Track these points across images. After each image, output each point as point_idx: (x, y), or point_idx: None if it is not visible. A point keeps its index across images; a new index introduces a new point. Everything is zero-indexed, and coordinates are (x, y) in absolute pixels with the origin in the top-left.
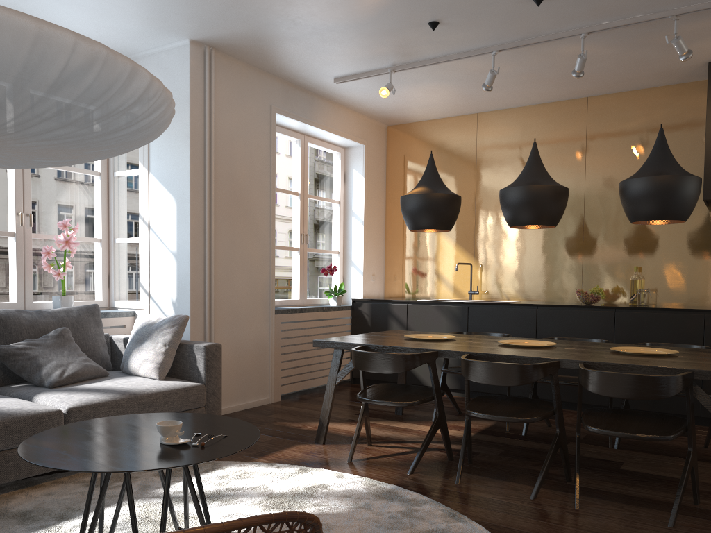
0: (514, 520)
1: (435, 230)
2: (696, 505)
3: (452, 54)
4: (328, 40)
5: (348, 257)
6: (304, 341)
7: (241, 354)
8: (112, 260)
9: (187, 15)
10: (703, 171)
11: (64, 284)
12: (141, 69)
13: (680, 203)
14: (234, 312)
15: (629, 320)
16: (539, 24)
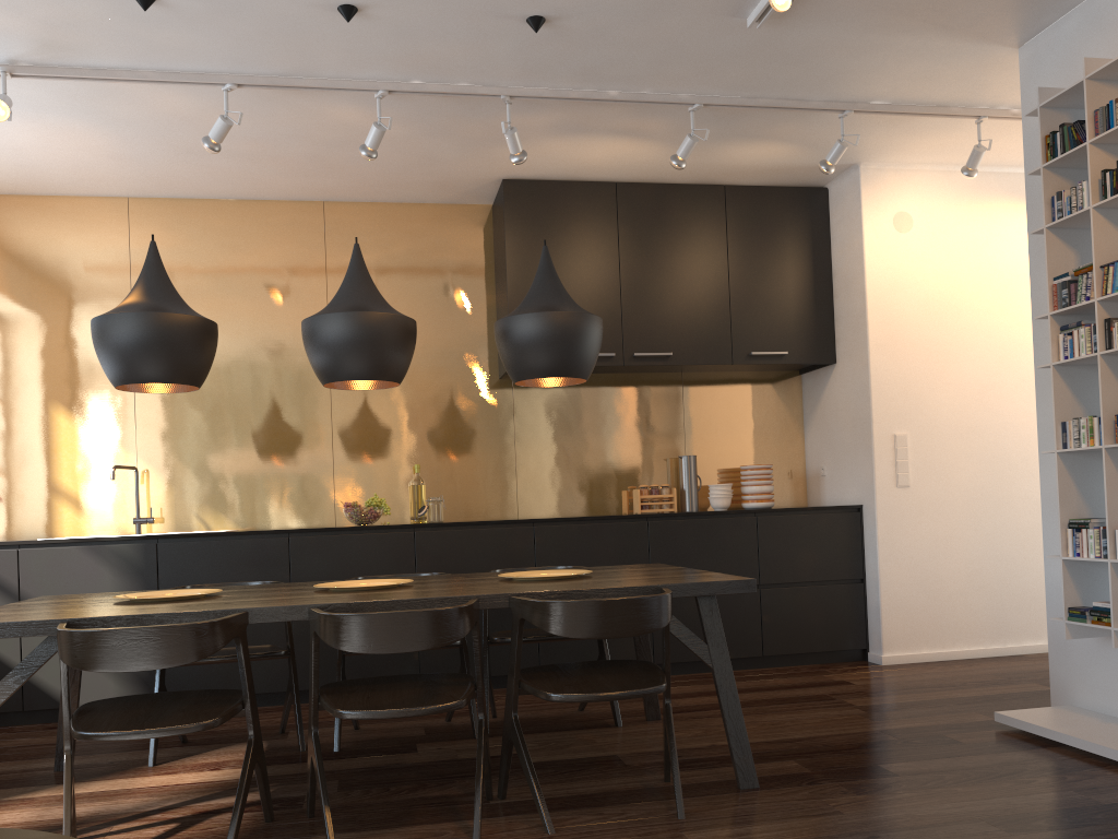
0: None
1: (157, 389)
2: (669, 783)
3: (146, 70)
4: None
5: None
6: None
7: None
8: None
9: None
10: (491, 329)
11: None
12: None
13: (589, 354)
14: None
15: (436, 543)
16: (324, 56)
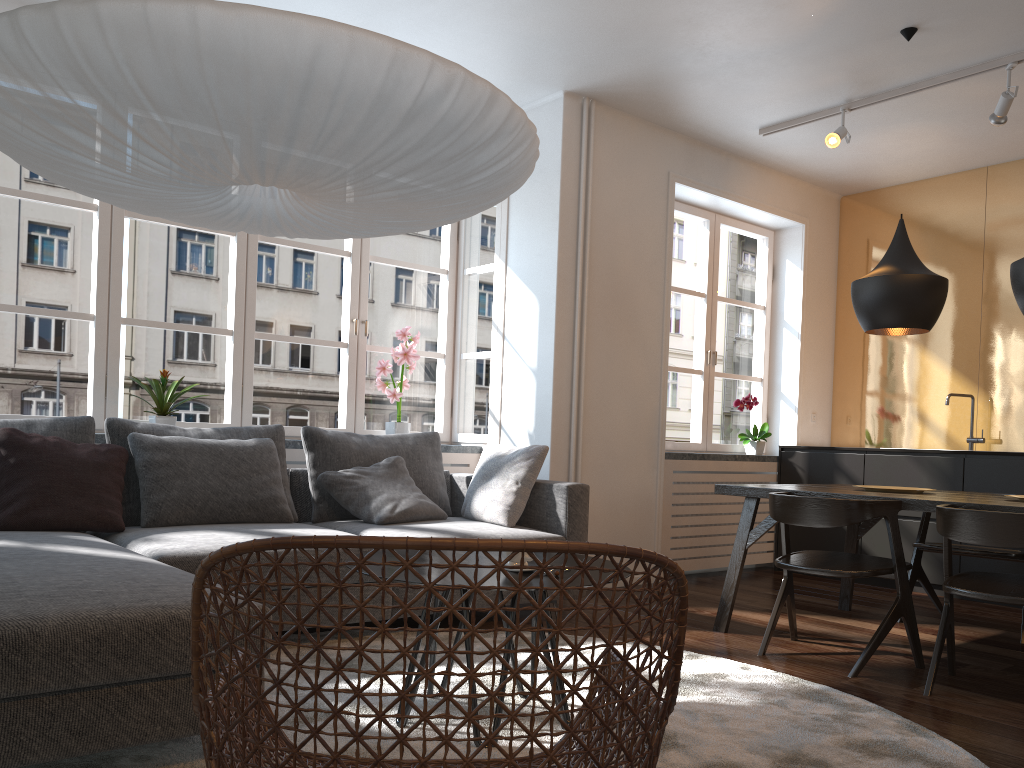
0: (1015, 747)
1: (905, 332)
2: None
3: (940, 75)
4: (750, 73)
5: (775, 386)
6: (705, 500)
7: (616, 510)
8: (456, 381)
9: (561, 58)
10: None
11: (399, 407)
12: (502, 94)
13: None
14: (608, 452)
15: None
16: None
